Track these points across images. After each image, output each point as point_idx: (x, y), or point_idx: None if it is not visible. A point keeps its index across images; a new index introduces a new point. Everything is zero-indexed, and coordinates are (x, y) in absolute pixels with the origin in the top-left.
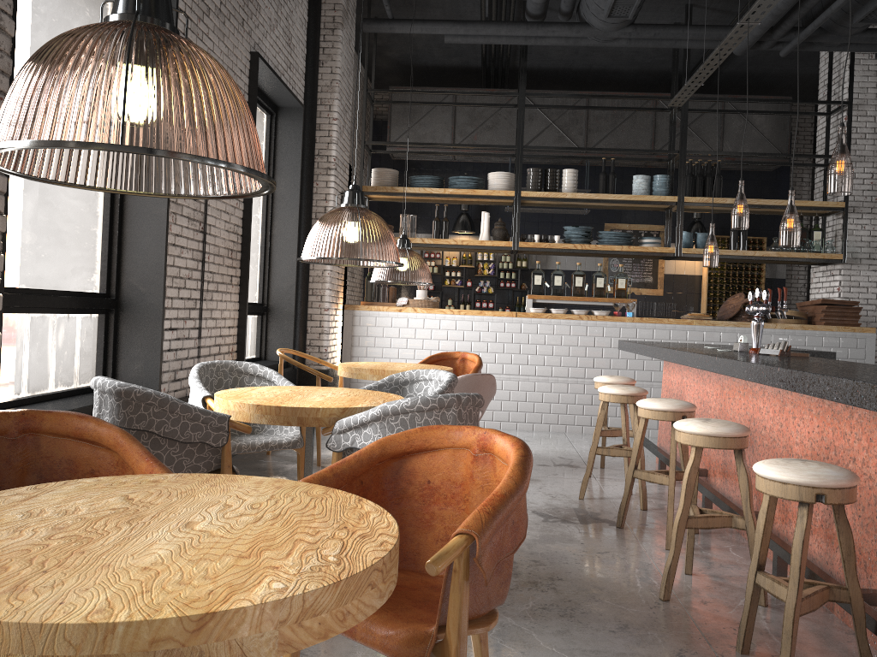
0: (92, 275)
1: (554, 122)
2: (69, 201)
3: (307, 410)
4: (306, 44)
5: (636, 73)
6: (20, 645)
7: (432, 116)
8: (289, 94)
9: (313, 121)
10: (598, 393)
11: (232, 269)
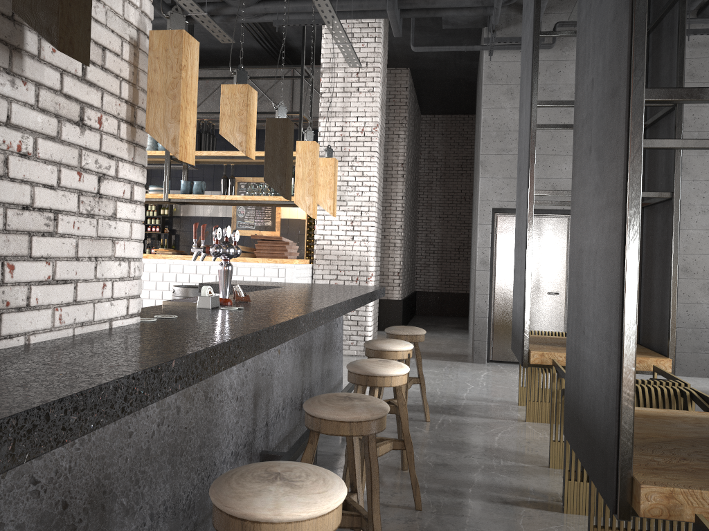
0: None
1: None
2: None
3: None
4: None
5: (233, 51)
6: None
7: None
8: None
9: None
10: None
11: None
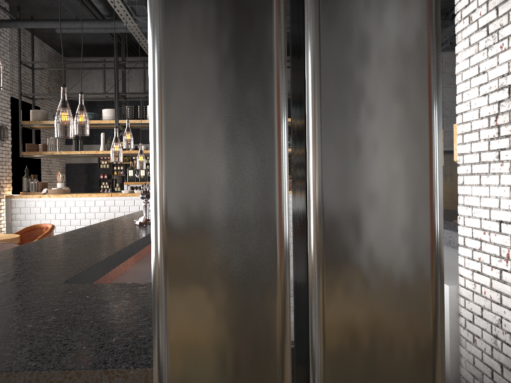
0: None
1: None
2: None
3: None
4: None
5: None
6: None
7: (91, 74)
8: None
9: None
10: None
11: None
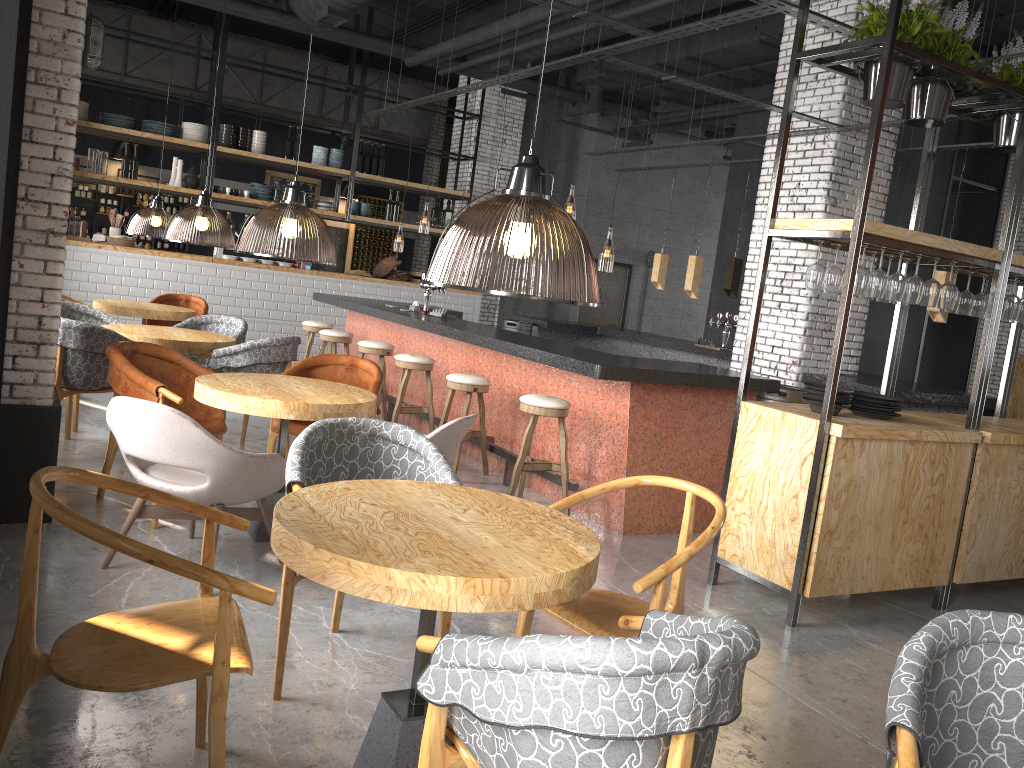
0: None
1: (231, 69)
2: None
3: (194, 343)
4: None
5: (309, 36)
6: (318, 410)
7: None
8: None
9: None
10: (279, 331)
11: None
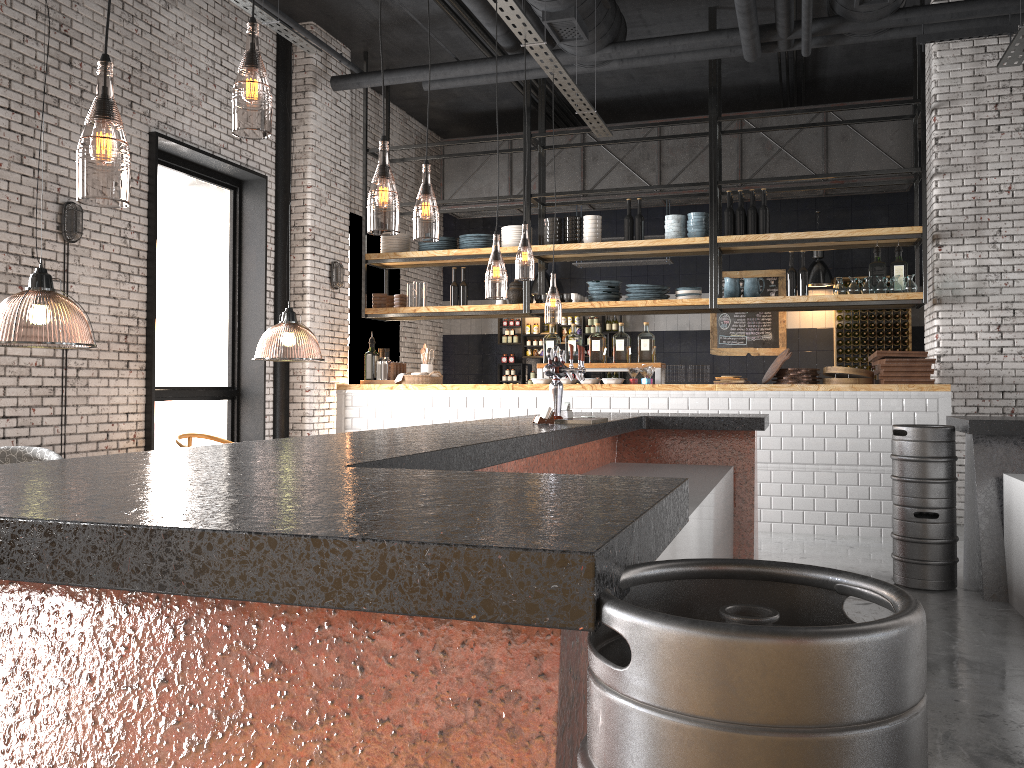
0: None
1: (622, 160)
2: None
3: None
4: (275, 112)
5: (722, 91)
6: None
7: (486, 168)
8: (234, 167)
9: (287, 190)
10: None
11: (128, 354)
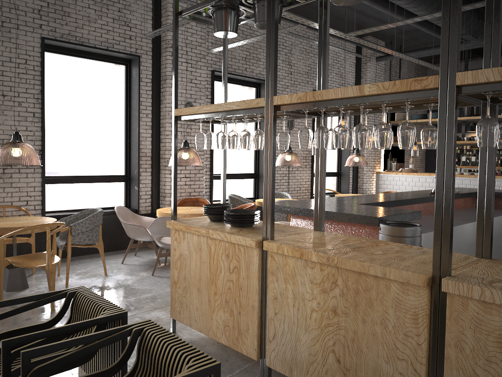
0: (250, 168)
1: None
2: (242, 151)
3: None
4: (355, 71)
5: None
6: (162, 214)
7: None
8: None
9: None
10: None
11: (306, 163)
